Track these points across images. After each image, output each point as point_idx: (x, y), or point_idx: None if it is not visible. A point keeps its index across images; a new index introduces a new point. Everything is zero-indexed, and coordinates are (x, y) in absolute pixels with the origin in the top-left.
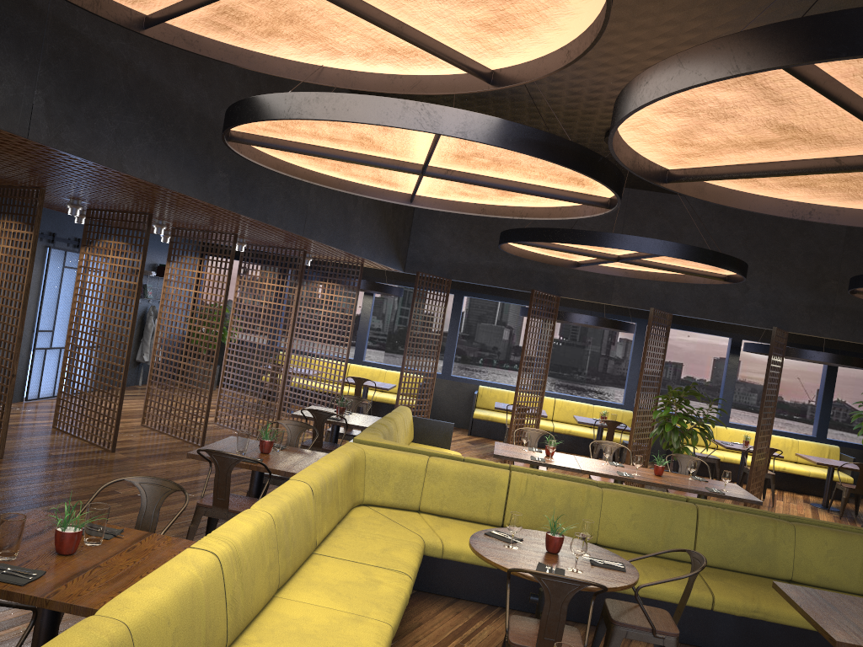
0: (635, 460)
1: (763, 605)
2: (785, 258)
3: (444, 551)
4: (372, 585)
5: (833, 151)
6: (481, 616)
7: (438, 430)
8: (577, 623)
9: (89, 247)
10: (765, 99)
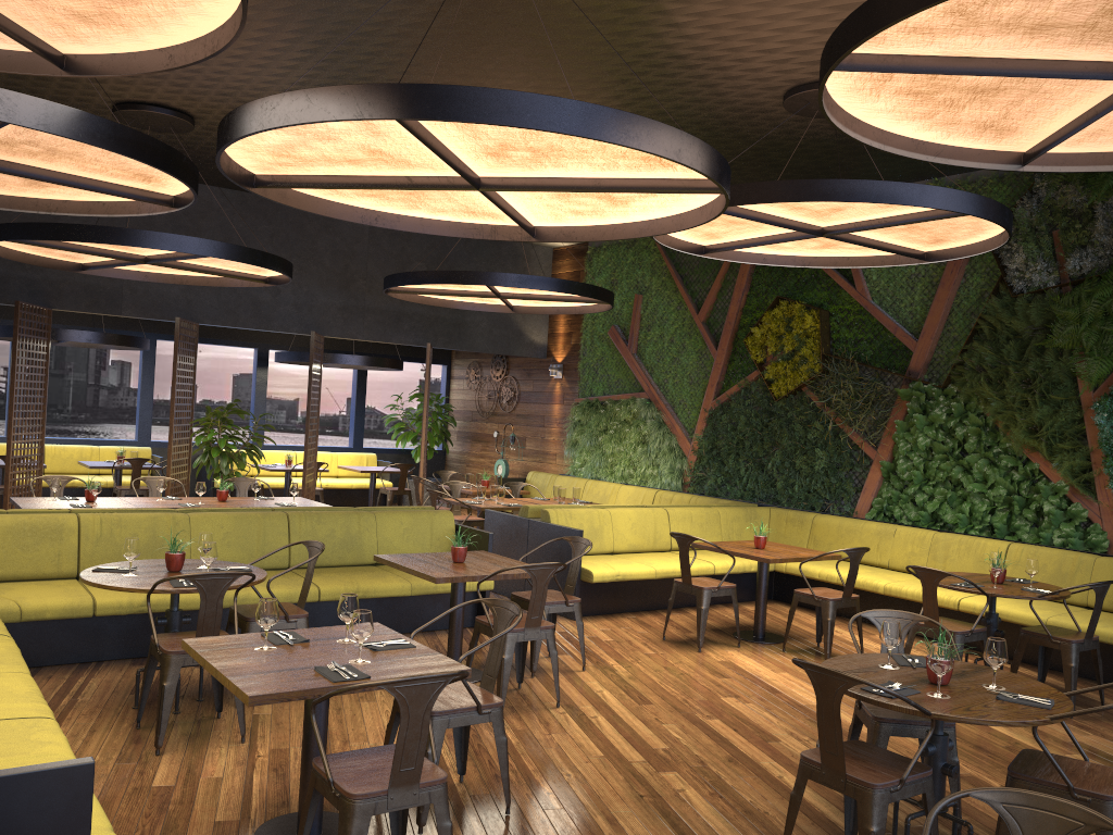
0: (197, 488)
1: (362, 585)
2: (314, 256)
3: (24, 612)
4: None
5: (407, 171)
6: (79, 673)
7: None
8: None
9: None
10: (366, 131)
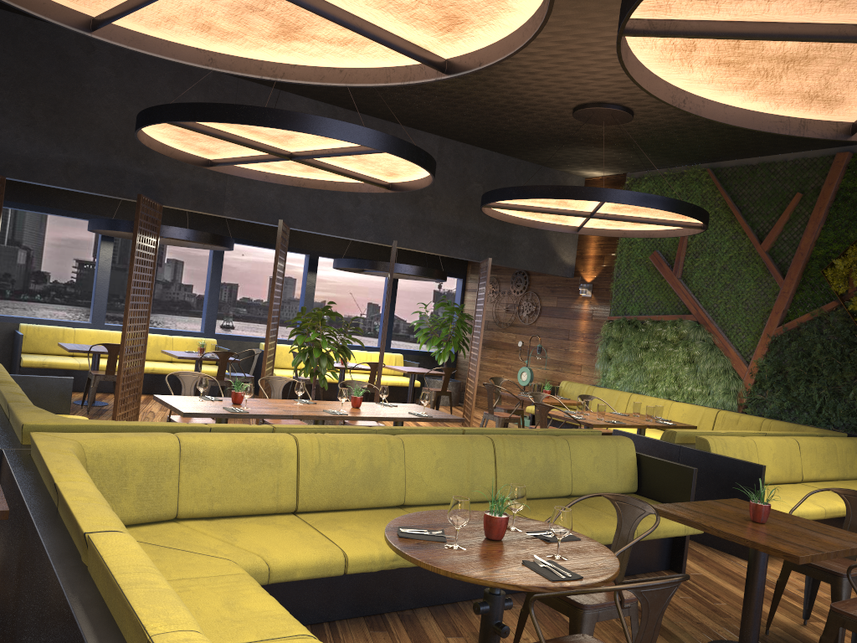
0: (341, 394)
1: (593, 530)
2: None
3: (272, 572)
4: None
5: None
6: None
7: (50, 389)
8: (415, 610)
9: None
10: None
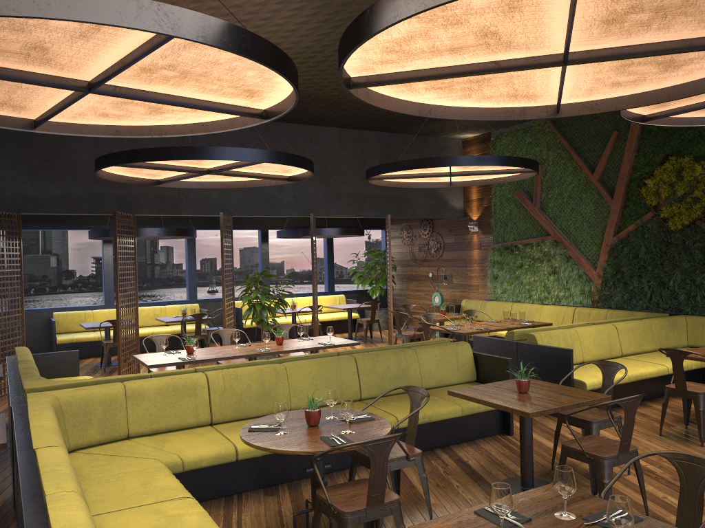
0: (264, 337)
1: (426, 411)
2: None
3: (185, 464)
4: (176, 520)
5: (498, 55)
6: (229, 508)
7: (63, 360)
8: (301, 480)
9: None
10: (504, 7)
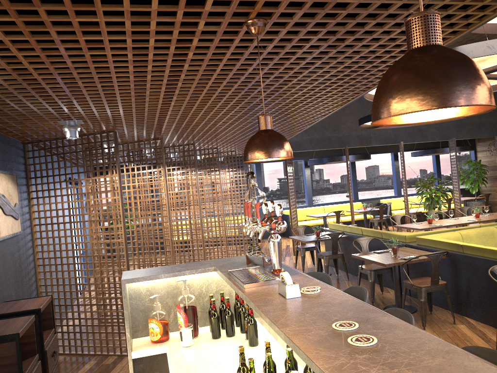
0: (473, 212)
1: None
2: None
3: None
4: None
5: None
6: None
7: None
8: None
9: (76, 183)
10: None
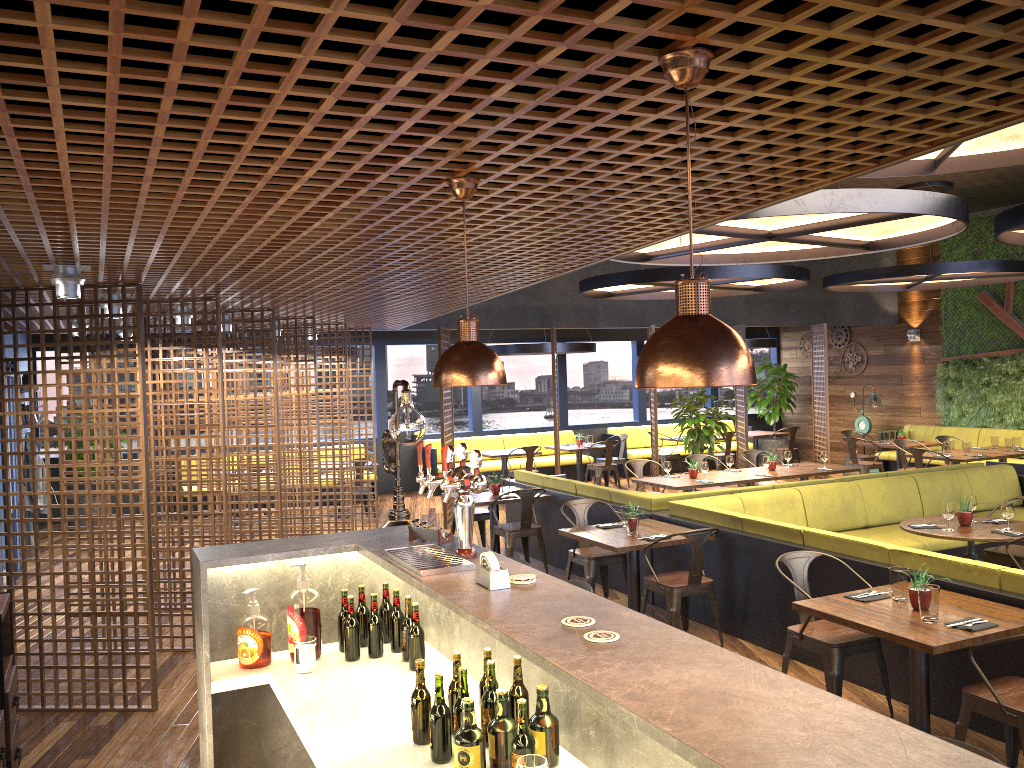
0: (765, 461)
1: None
2: None
3: None
4: None
5: None
6: None
7: None
8: None
9: (7, 366)
10: None
